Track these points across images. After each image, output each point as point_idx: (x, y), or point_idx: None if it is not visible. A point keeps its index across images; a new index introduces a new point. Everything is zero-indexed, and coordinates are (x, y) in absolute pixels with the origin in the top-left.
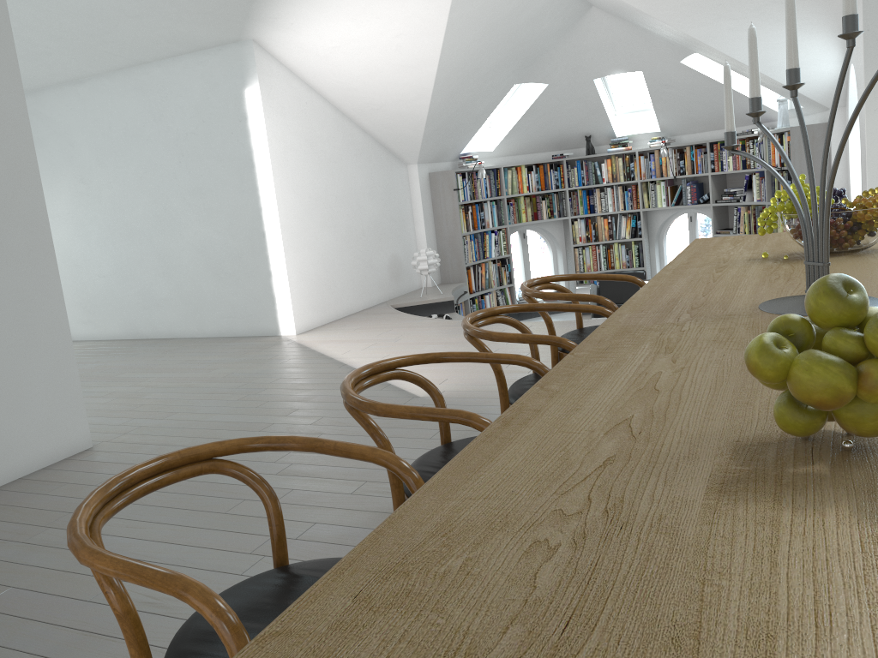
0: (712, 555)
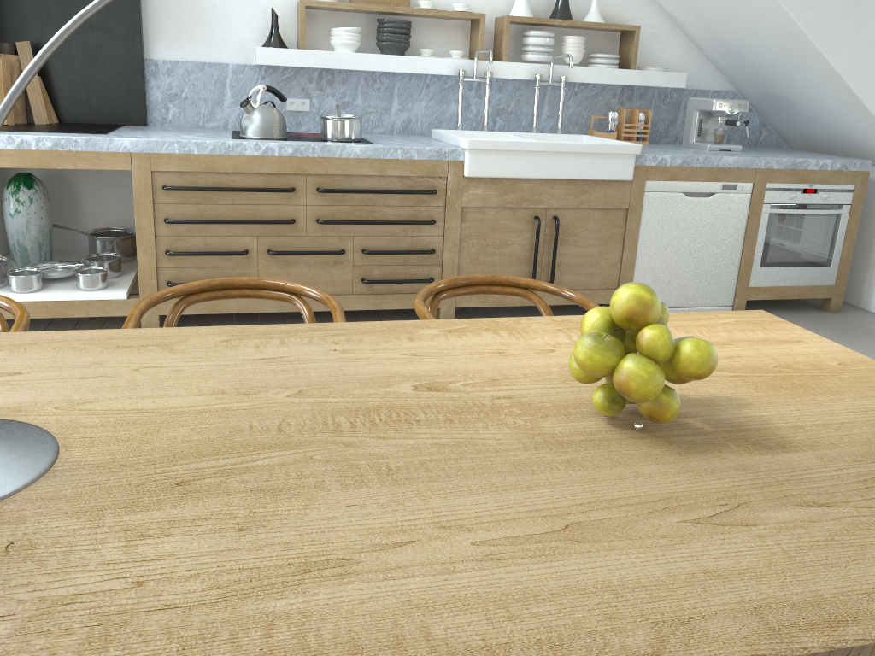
0: (866, 438)
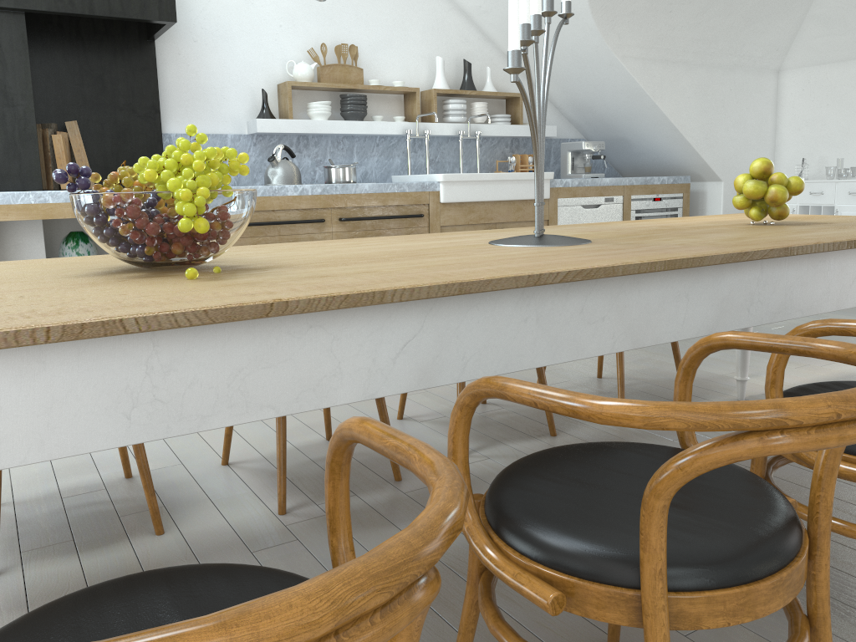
0: None
